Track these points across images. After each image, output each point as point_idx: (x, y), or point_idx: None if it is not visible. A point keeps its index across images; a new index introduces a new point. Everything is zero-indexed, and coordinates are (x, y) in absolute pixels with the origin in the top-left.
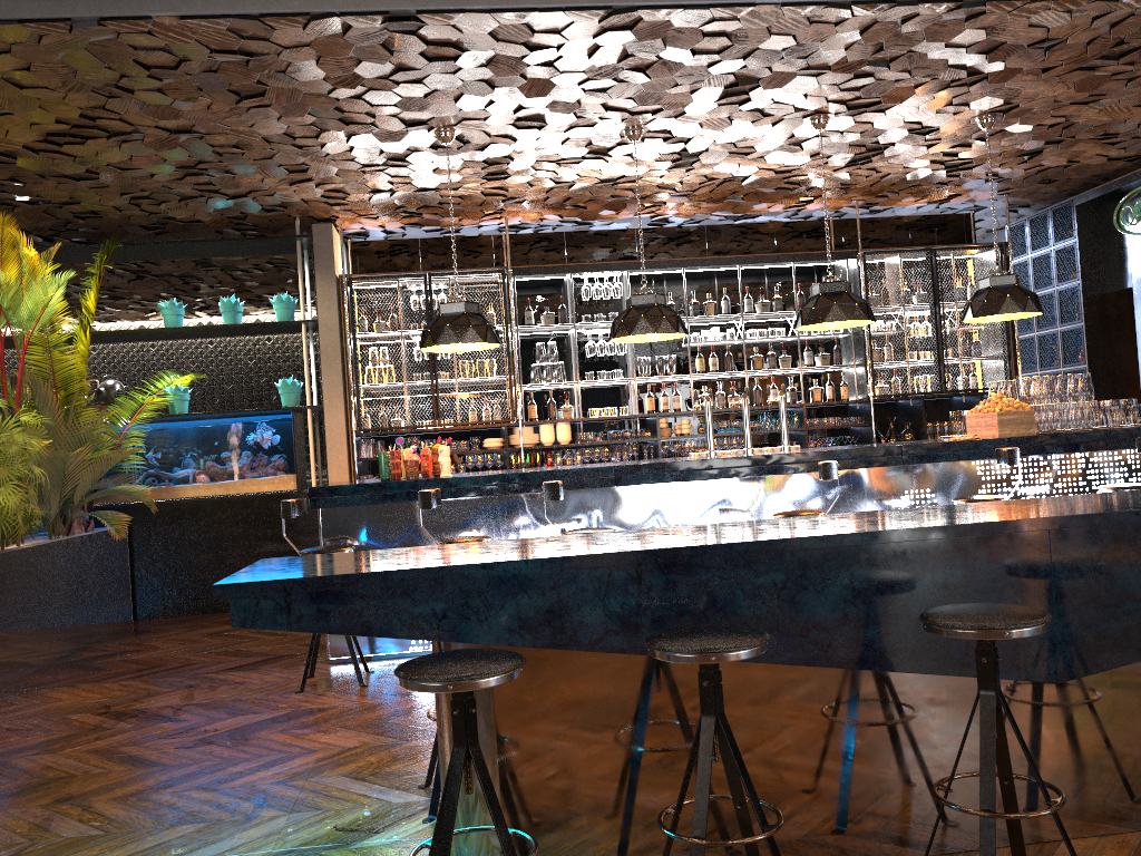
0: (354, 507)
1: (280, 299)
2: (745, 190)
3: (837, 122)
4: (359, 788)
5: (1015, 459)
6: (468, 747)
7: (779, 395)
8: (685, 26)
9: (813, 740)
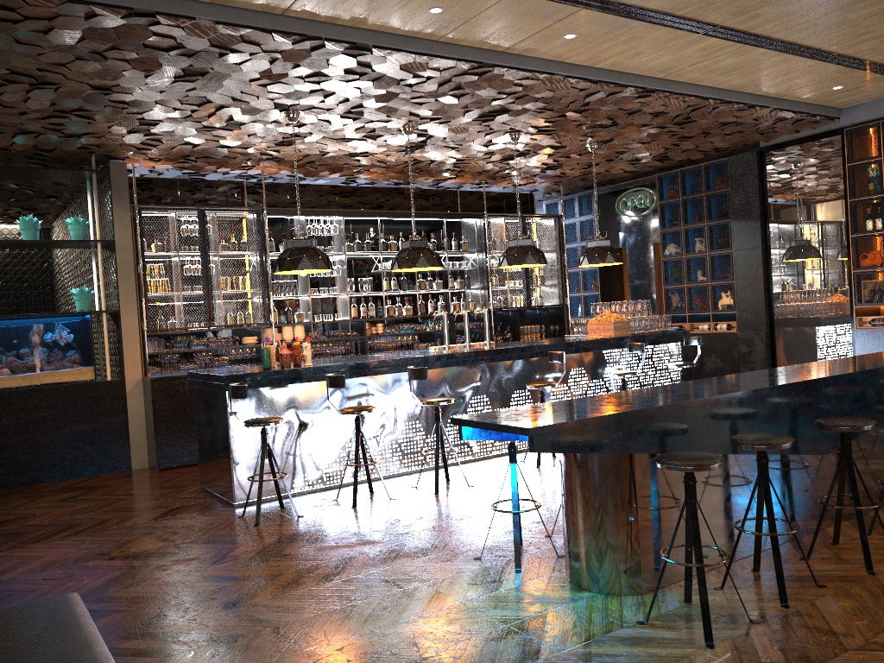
0: (252, 389)
1: (77, 221)
2: (426, 168)
3: (521, 137)
4: (437, 565)
5: (644, 349)
6: (696, 500)
7: (484, 309)
8: (508, 78)
9: (748, 491)
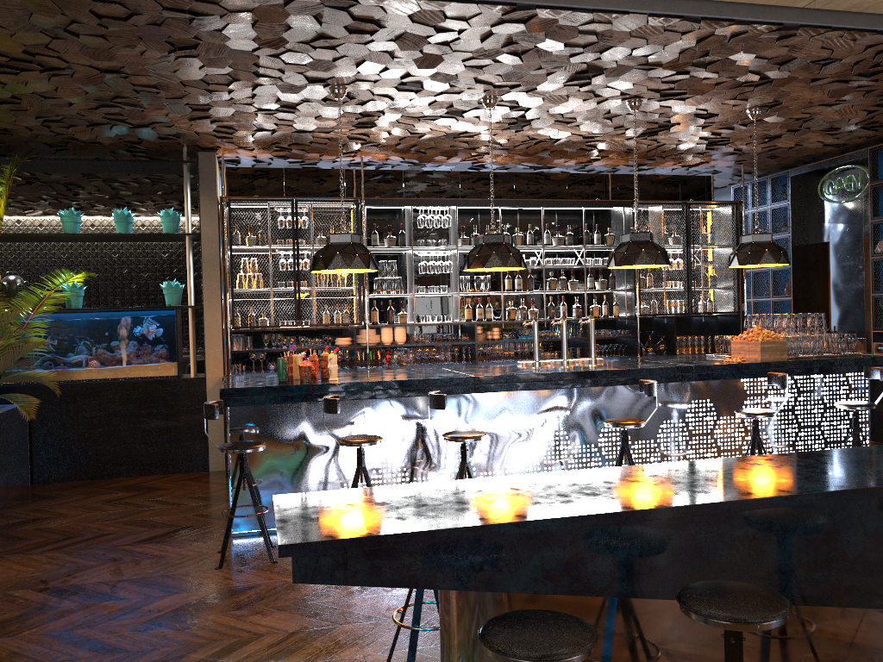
0: (258, 405)
1: (167, 213)
2: (554, 148)
3: (646, 104)
4: None
5: (786, 383)
6: None
7: (590, 318)
8: (568, 24)
9: None
